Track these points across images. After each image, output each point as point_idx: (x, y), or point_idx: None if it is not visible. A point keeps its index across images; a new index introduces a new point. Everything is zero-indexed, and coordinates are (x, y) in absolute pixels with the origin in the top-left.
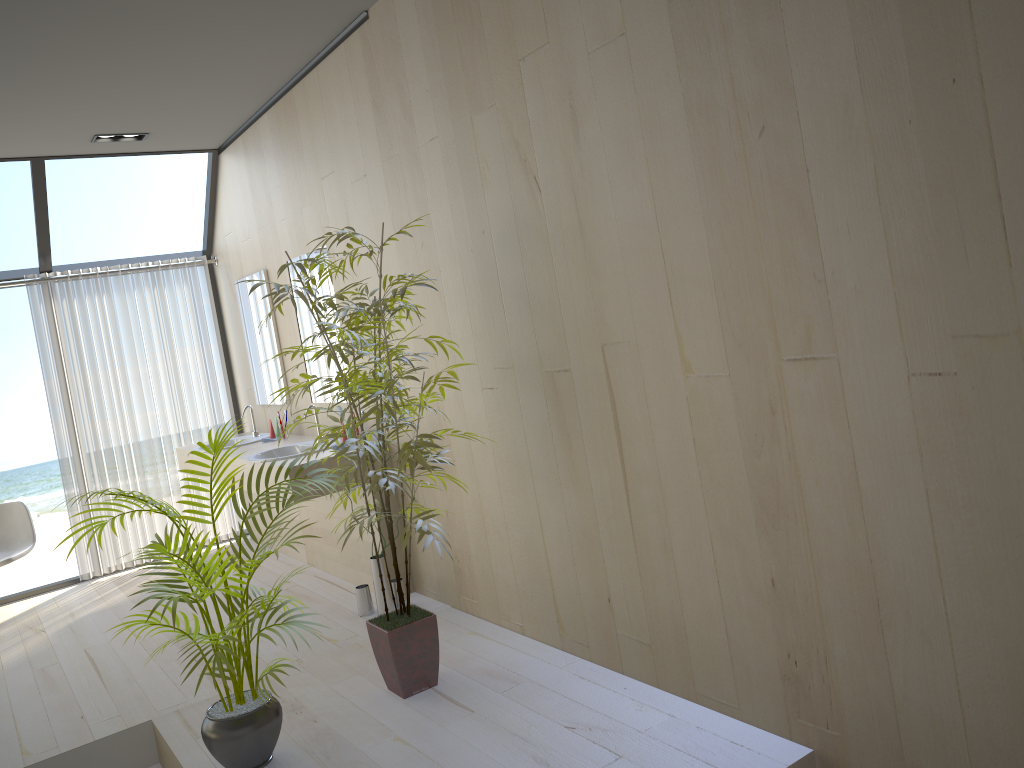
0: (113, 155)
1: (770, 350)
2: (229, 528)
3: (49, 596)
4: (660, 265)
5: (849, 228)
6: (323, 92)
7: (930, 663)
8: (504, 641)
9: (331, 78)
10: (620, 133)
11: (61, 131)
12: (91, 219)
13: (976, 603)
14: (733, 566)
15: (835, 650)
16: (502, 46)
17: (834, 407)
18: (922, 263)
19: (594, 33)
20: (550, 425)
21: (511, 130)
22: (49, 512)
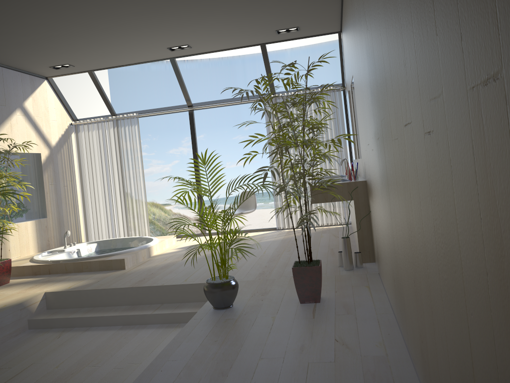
0: (292, 39)
1: (402, 120)
2: (343, 219)
3: (264, 232)
4: (383, 66)
5: (406, 22)
6: None
7: (444, 364)
8: (374, 294)
9: None
10: None
11: (260, 30)
12: None
13: (450, 324)
14: (408, 269)
15: (427, 339)
16: None
17: (414, 160)
18: (420, 42)
19: None
20: (380, 172)
21: None
22: None
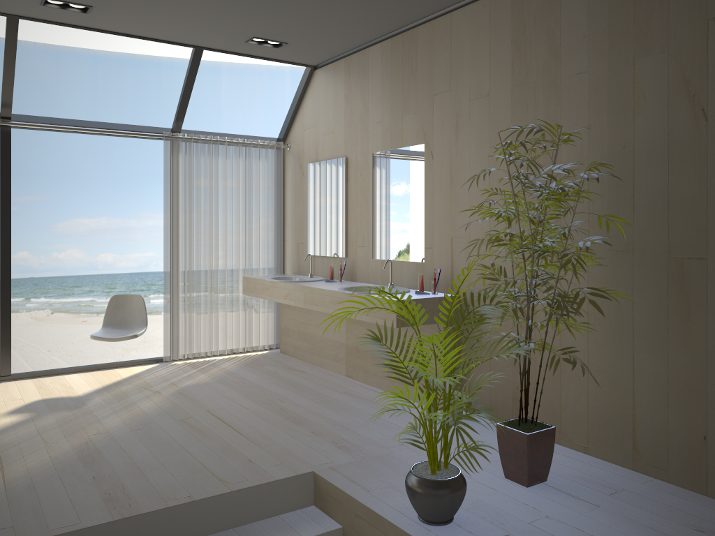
0: (248, 56)
1: None
2: (265, 341)
3: (142, 368)
4: None
5: None
6: (454, 31)
7: None
8: (573, 456)
9: (467, 21)
10: None
11: (236, 29)
12: (126, 111)
13: None
14: None
15: None
16: (689, 8)
17: None
18: None
19: None
20: (667, 298)
21: (682, 72)
22: (60, 312)
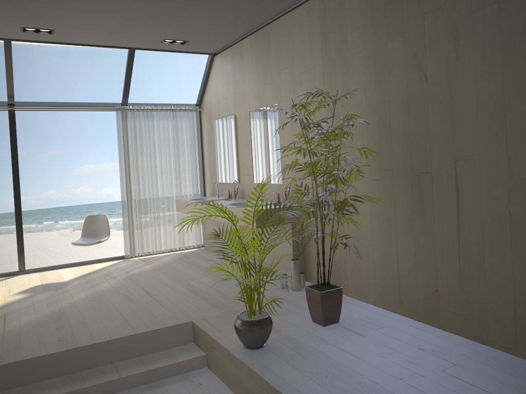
0: (166, 51)
1: None
2: (194, 242)
3: (110, 263)
4: (502, 121)
5: None
6: (289, 27)
7: None
8: (366, 307)
9: (295, 20)
10: (486, 52)
11: (151, 35)
12: (114, 88)
13: None
14: (525, 277)
15: None
16: (413, 6)
17: None
18: None
19: (477, 1)
20: (412, 200)
21: (412, 49)
22: (79, 229)
